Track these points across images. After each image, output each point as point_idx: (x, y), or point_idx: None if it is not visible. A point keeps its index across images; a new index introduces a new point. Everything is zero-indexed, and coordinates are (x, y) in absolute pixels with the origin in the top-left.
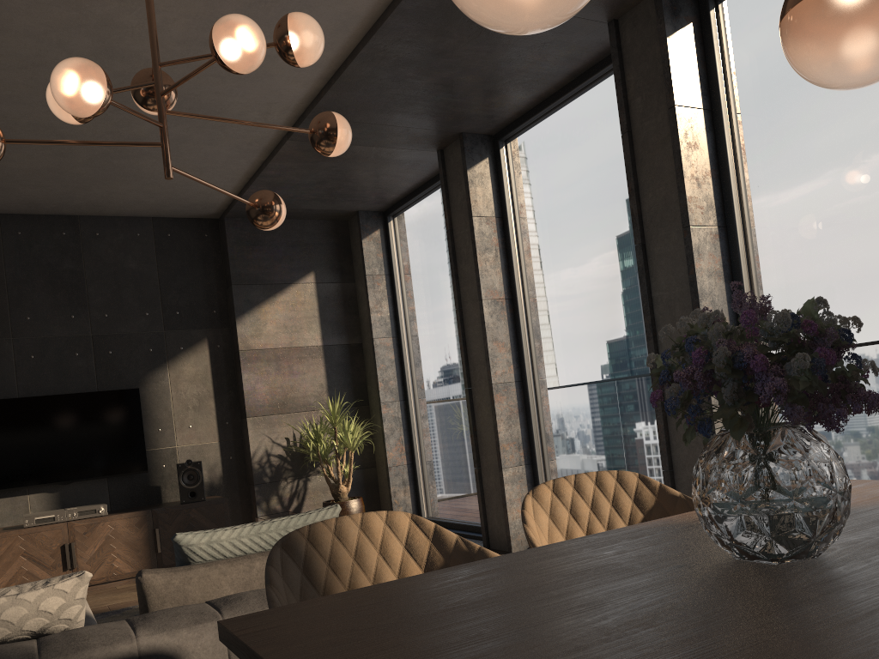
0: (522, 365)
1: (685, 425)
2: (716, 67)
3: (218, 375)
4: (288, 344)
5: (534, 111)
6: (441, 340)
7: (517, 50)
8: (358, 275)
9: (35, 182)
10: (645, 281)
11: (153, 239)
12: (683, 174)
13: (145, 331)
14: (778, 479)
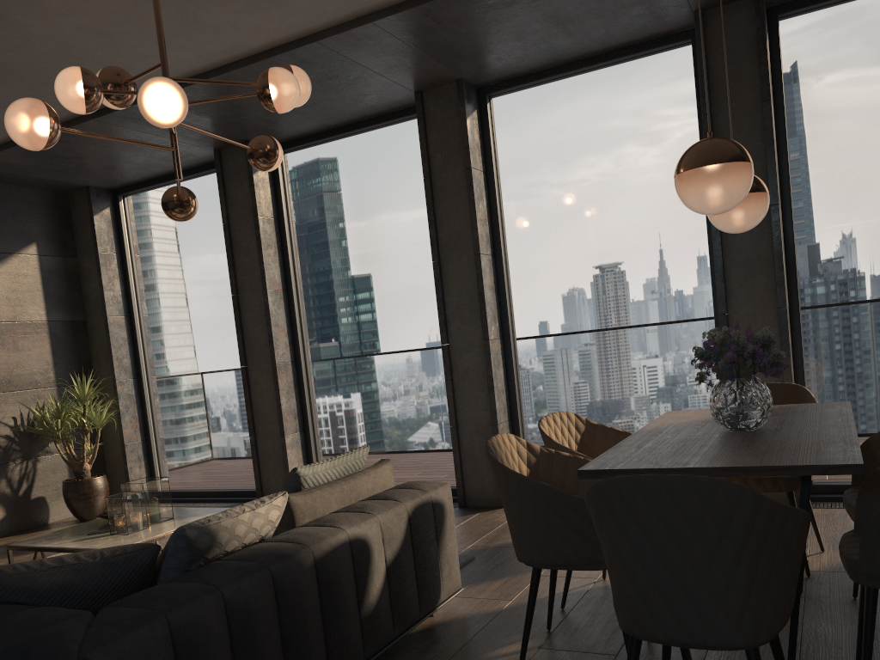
0: (296, 348)
1: (696, 378)
2: (491, 144)
3: None
4: (12, 318)
5: (319, 136)
6: (191, 321)
7: (343, 94)
8: (83, 251)
9: None
10: (440, 289)
11: None
12: (476, 217)
13: None
14: (760, 396)
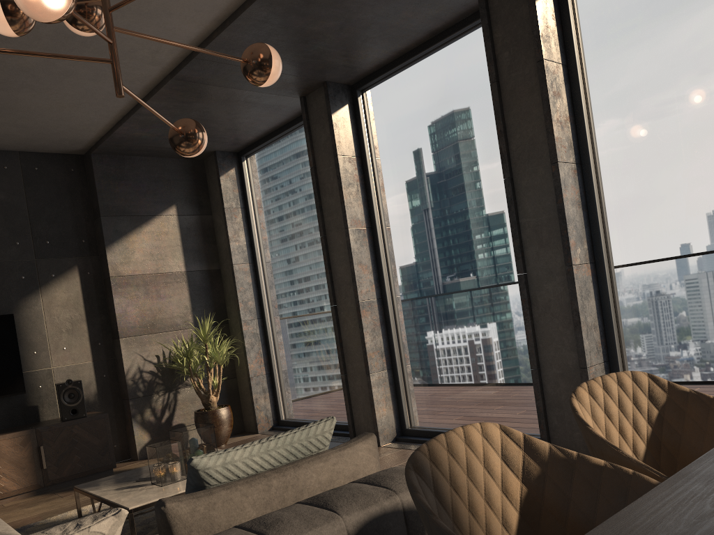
0: (382, 285)
1: None
2: (571, 29)
3: (89, 300)
4: (155, 270)
5: (393, 65)
6: (298, 264)
7: (396, 6)
8: (215, 209)
9: None
10: (513, 210)
11: (20, 172)
12: (552, 118)
13: (16, 260)
14: None
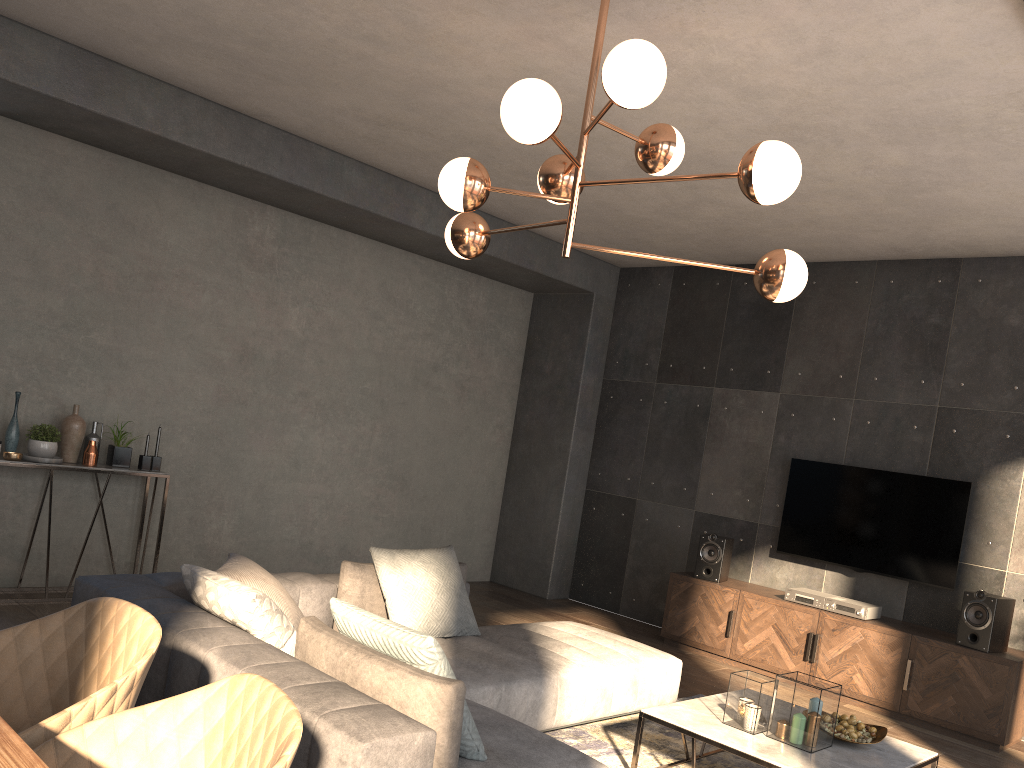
0: None
1: None
2: None
3: None
4: None
5: None
6: None
7: None
8: None
9: (867, 227)
10: None
11: None
12: None
13: (1006, 410)
14: None
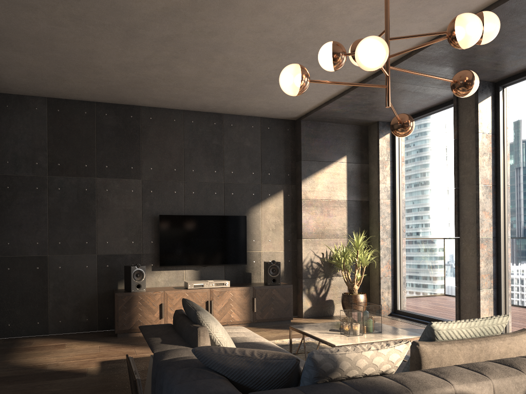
0: (498, 227)
1: None
2: None
3: (287, 212)
4: (328, 198)
5: None
6: (429, 204)
7: None
8: (371, 160)
9: (215, 94)
10: None
11: (260, 130)
12: None
13: (251, 183)
14: None
